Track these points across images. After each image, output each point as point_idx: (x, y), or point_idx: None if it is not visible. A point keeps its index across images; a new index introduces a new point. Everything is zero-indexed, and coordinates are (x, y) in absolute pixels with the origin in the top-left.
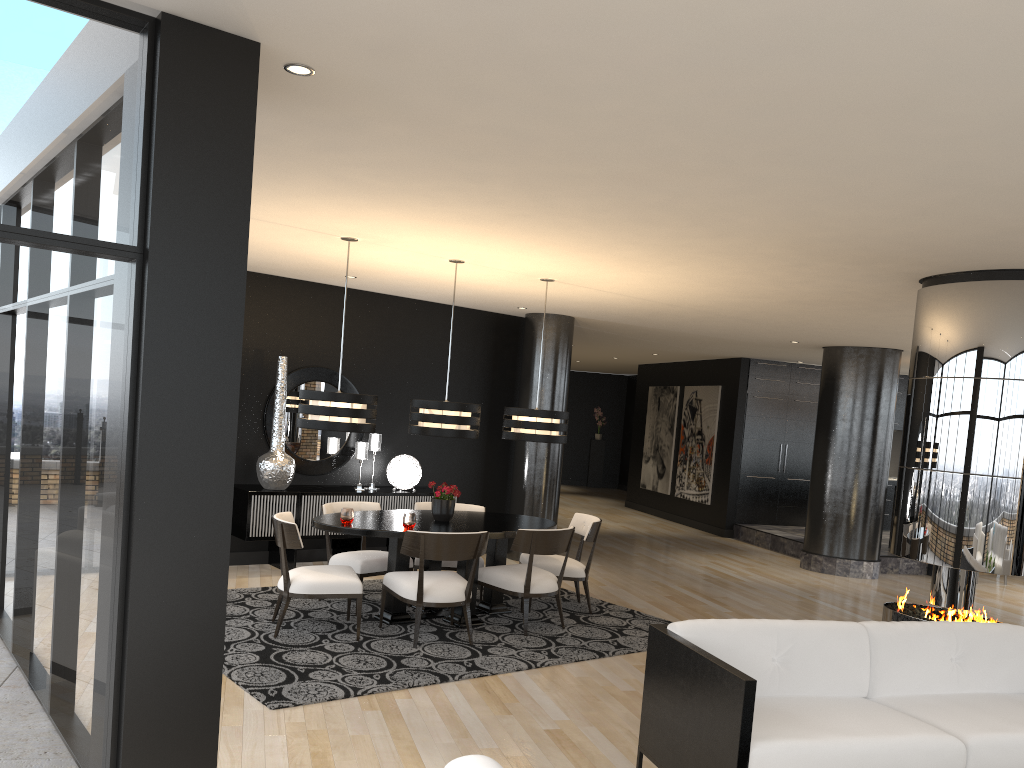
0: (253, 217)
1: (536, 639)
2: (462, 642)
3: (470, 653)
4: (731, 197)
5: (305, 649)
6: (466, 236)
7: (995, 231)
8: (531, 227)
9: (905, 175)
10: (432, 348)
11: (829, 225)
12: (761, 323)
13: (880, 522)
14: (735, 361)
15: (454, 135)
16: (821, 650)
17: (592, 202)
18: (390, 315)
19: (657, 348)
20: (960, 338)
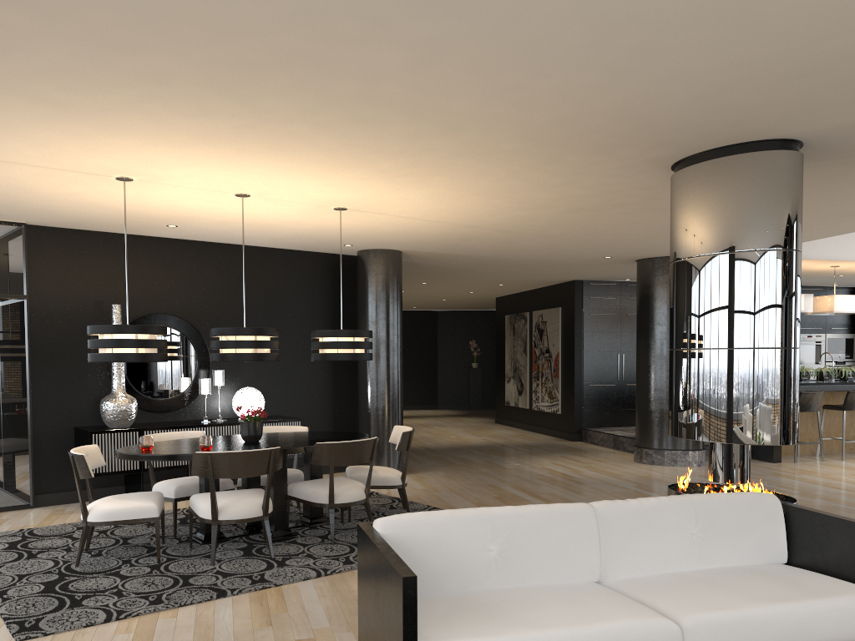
0: (15, 161)
1: (342, 547)
2: (265, 556)
3: (265, 566)
4: (420, 74)
5: (99, 575)
6: (222, 162)
7: (706, 90)
8: (269, 142)
9: (568, 15)
10: (271, 289)
11: (541, 102)
12: (565, 239)
13: None
14: (570, 284)
15: (79, 16)
16: (542, 535)
17: (295, 99)
18: (227, 262)
19: (498, 278)
20: (708, 216)
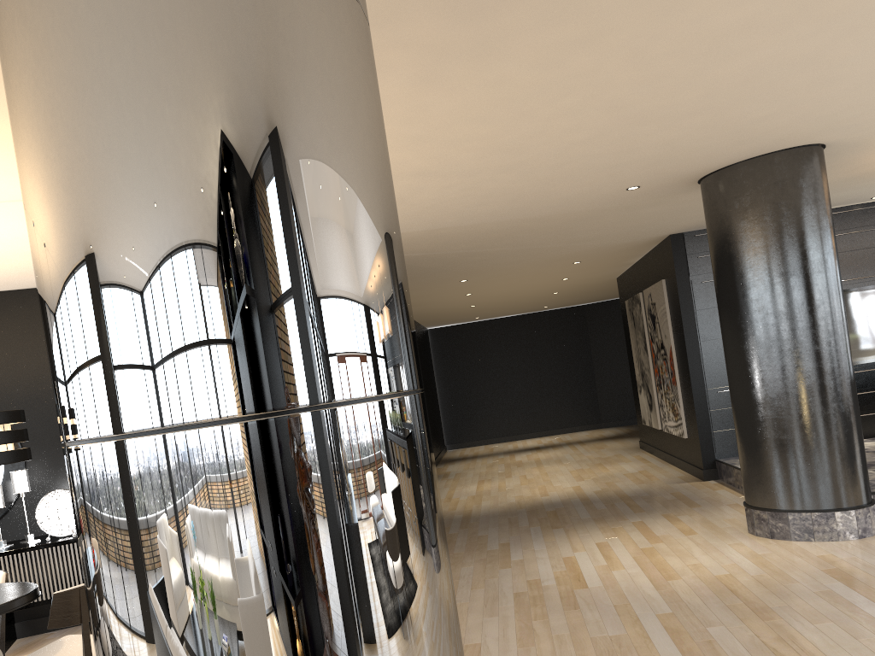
0: None
1: None
2: None
3: None
4: None
5: None
6: None
7: None
8: None
9: None
10: None
11: None
12: (467, 172)
13: (852, 440)
14: (667, 242)
15: None
16: None
17: None
18: (33, 314)
19: (546, 255)
20: None
